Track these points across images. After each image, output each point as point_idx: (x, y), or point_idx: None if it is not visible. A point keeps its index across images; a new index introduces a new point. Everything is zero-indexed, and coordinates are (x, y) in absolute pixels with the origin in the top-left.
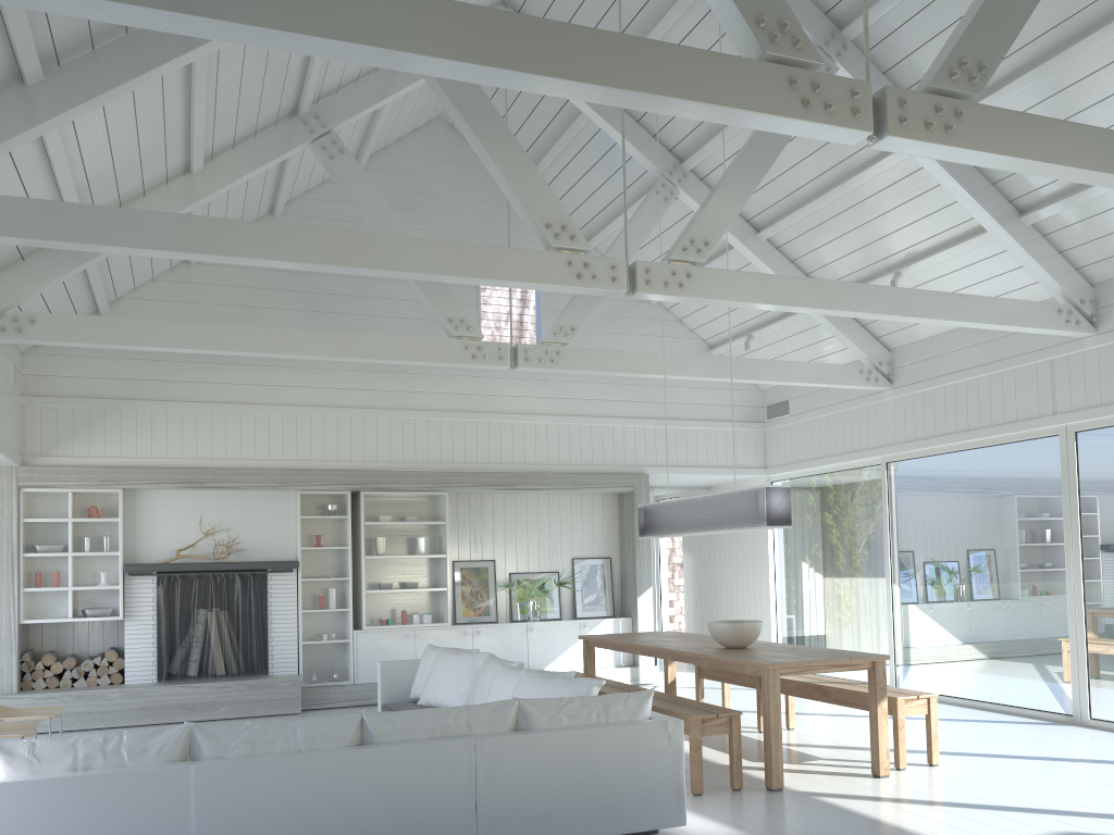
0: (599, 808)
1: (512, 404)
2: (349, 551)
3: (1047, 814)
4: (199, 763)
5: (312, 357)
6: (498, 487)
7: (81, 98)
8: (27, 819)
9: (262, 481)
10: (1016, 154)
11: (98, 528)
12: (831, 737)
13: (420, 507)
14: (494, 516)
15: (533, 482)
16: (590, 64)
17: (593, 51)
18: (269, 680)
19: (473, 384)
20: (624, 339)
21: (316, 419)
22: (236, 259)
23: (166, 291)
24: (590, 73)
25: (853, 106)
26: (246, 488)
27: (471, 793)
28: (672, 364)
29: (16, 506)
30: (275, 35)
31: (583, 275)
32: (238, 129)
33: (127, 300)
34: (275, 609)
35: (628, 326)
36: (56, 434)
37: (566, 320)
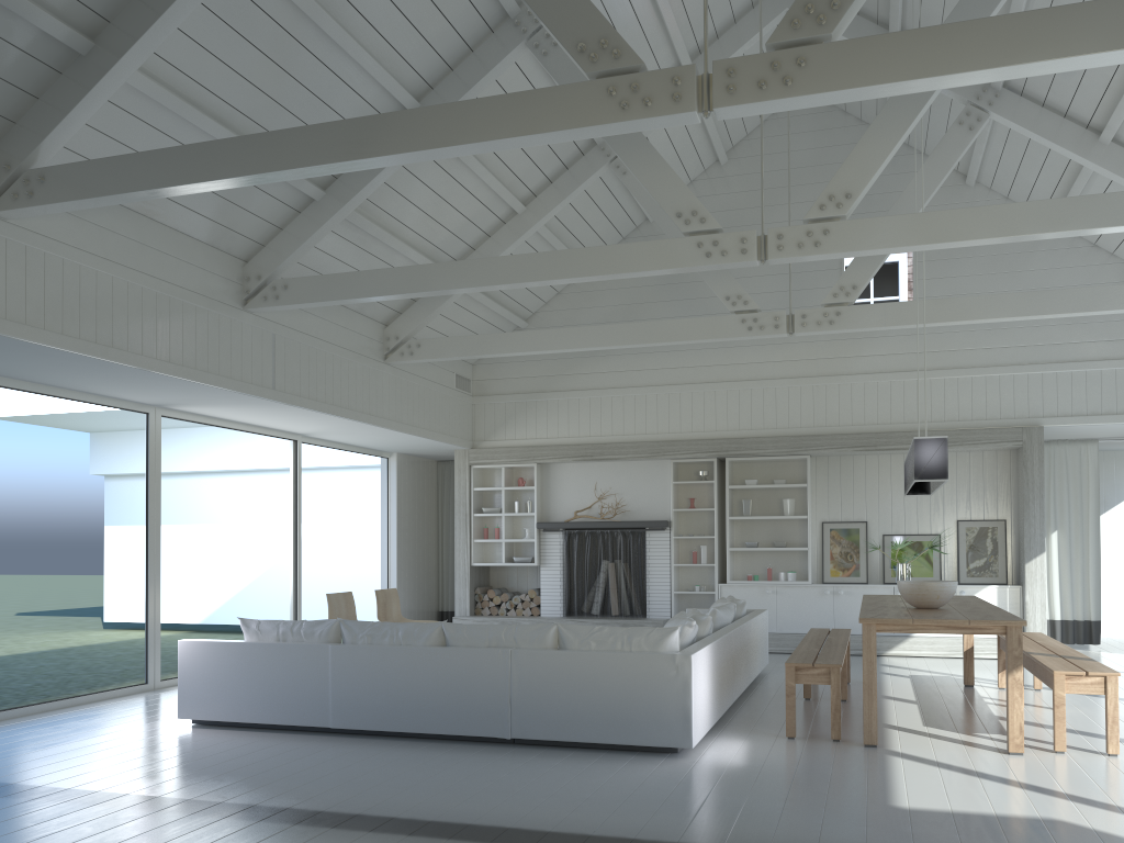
0: (611, 719)
1: (877, 364)
2: (715, 512)
3: (1086, 806)
4: (336, 644)
5: (608, 347)
6: (858, 449)
7: (345, 200)
8: (248, 665)
9: (638, 452)
10: (879, 81)
11: (528, 495)
12: (1082, 721)
13: (793, 470)
14: (866, 478)
15: (897, 441)
16: (435, 133)
17: (438, 122)
18: (637, 621)
19: (835, 348)
20: (1016, 278)
21: (684, 395)
22: (438, 292)
23: (568, 302)
24: (435, 140)
25: (674, 92)
26: (625, 459)
27: (506, 690)
28: (975, 308)
29: (468, 478)
30: (246, 178)
31: (712, 253)
32: (545, 171)
33: (540, 313)
34: (651, 562)
35: (1021, 263)
36: (494, 423)
37: (846, 279)
